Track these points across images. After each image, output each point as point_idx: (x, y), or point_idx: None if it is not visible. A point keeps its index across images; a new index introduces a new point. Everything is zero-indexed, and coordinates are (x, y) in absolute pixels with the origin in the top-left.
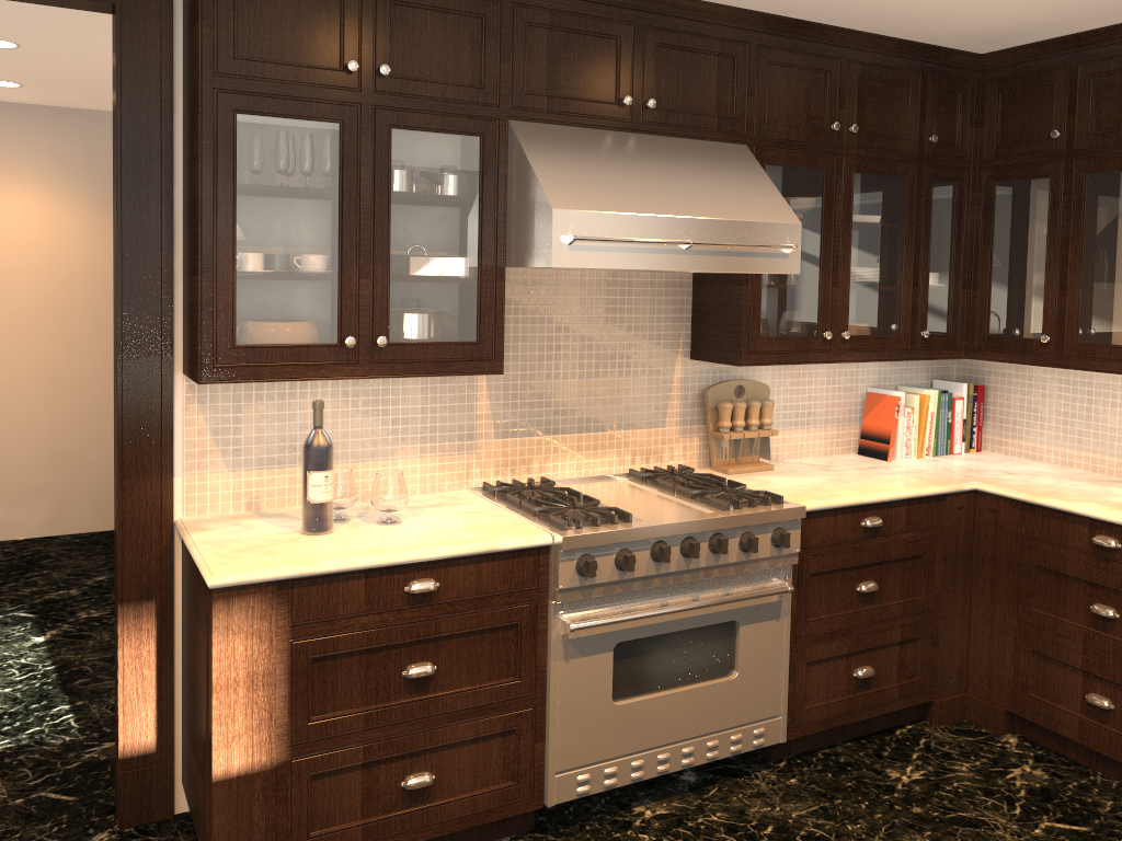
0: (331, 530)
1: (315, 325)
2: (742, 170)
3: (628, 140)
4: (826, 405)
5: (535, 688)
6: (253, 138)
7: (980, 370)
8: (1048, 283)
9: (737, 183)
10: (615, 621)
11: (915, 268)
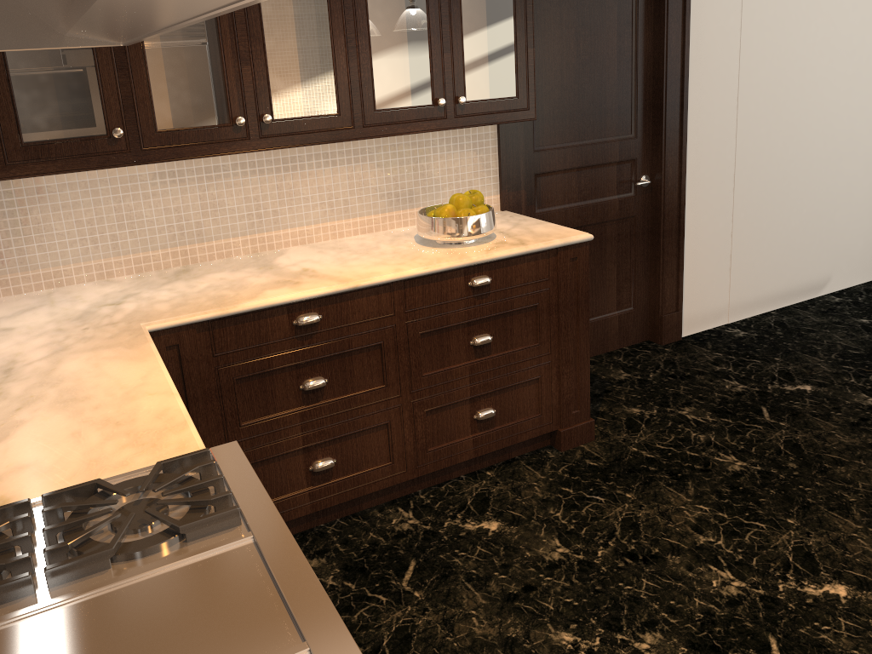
0: None
1: None
2: None
3: None
4: None
5: None
6: None
7: None
8: (102, 63)
9: None
10: None
11: None
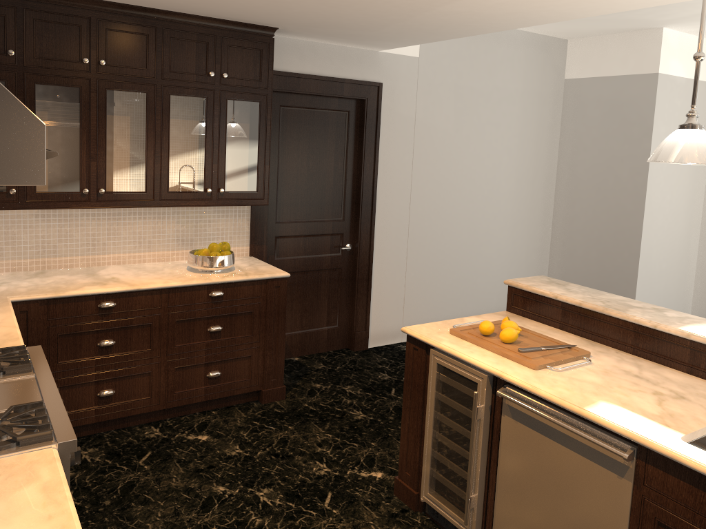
0: None
1: None
2: None
3: None
4: None
5: None
6: None
7: None
8: None
9: None
10: None
11: None
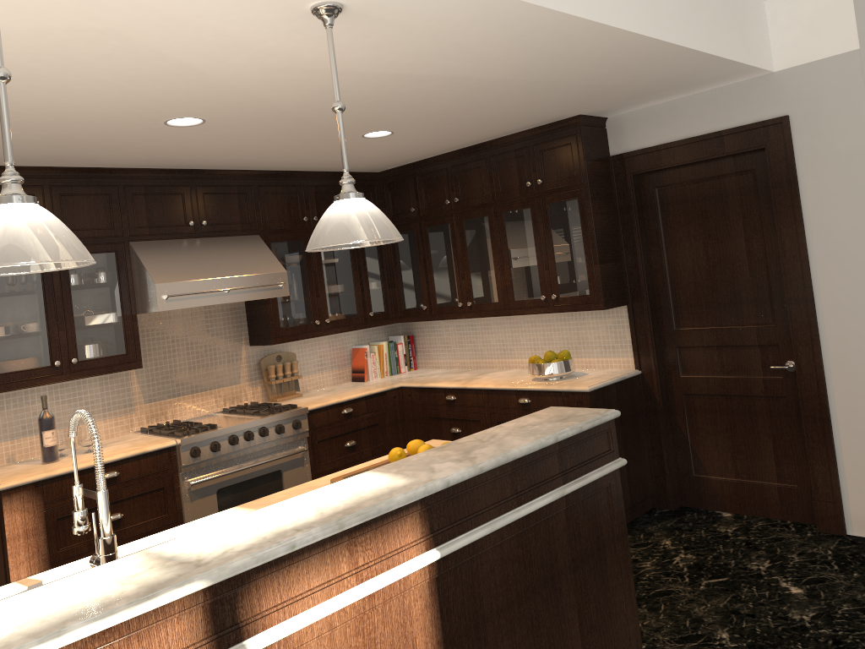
0: (58, 459)
1: (37, 358)
2: (256, 248)
3: (194, 242)
4: (331, 358)
5: (177, 518)
6: None
7: (411, 327)
8: (421, 280)
9: (253, 256)
10: (214, 477)
11: (361, 282)
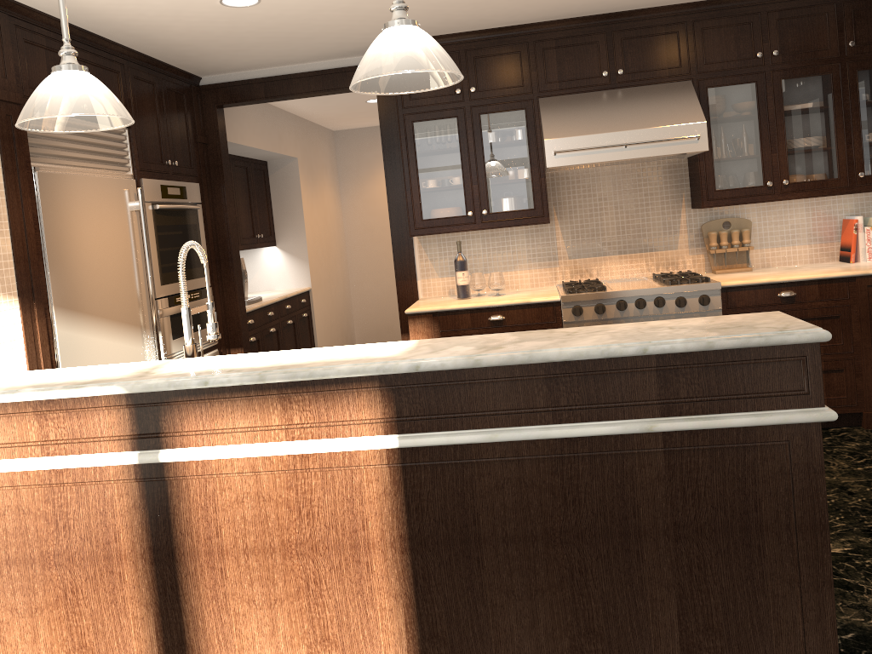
0: (468, 297)
1: (455, 208)
2: (678, 97)
3: (606, 94)
4: (808, 230)
5: None
6: (421, 131)
7: None
8: None
9: (670, 105)
10: None
11: (847, 132)
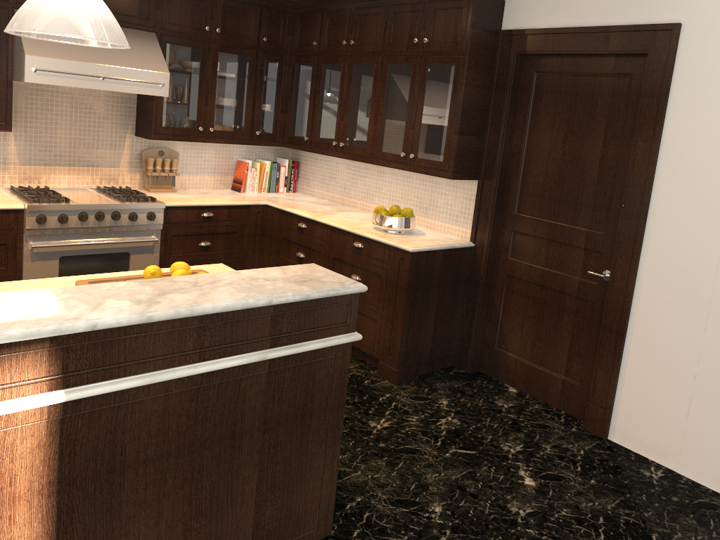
0: None
1: None
2: (146, 45)
3: None
4: (215, 165)
5: (16, 273)
6: None
7: (298, 154)
8: (309, 113)
9: (141, 51)
10: (57, 245)
11: (253, 101)
